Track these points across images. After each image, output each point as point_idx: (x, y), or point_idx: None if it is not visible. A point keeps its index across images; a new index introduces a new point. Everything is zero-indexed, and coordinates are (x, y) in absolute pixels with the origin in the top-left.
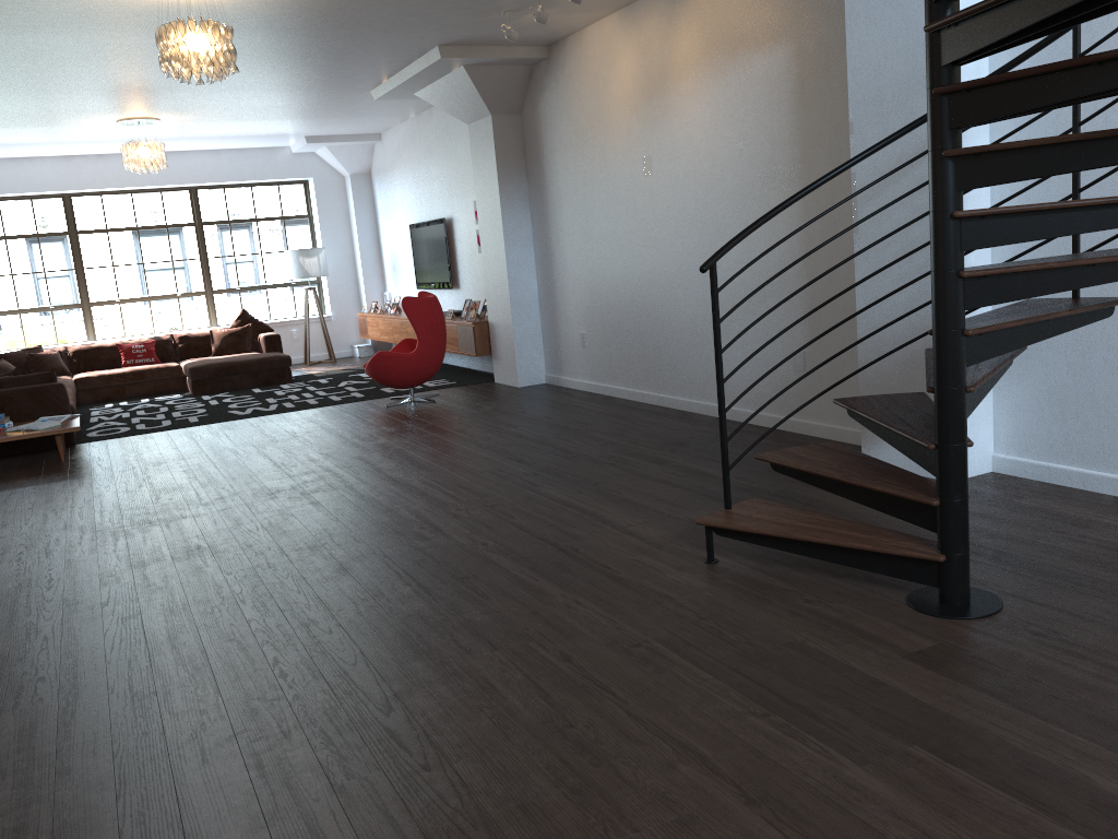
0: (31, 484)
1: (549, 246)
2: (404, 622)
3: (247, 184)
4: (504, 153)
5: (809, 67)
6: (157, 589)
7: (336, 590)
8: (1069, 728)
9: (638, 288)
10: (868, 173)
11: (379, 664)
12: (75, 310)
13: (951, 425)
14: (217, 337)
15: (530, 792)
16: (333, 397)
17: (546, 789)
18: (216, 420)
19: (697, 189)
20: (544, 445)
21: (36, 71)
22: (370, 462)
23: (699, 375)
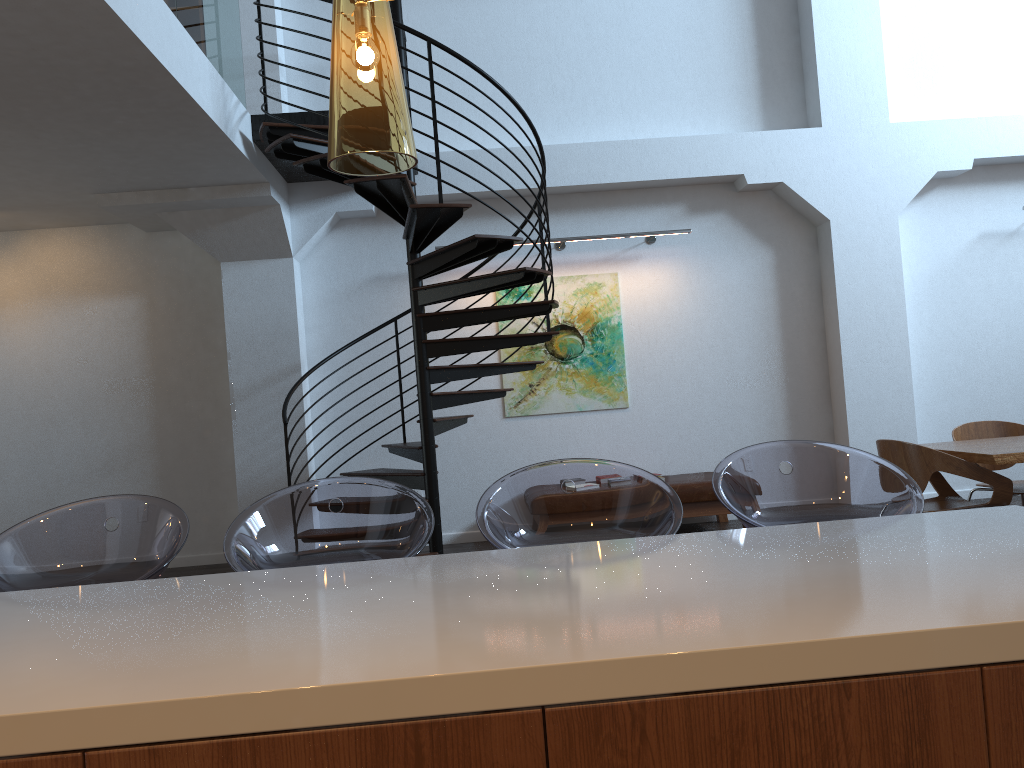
0: None
1: None
2: None
3: None
4: None
5: (160, 314)
6: None
7: None
8: None
9: None
10: (244, 382)
11: None
12: None
13: (436, 488)
14: None
15: None
16: None
17: None
18: None
19: (23, 392)
20: None
21: None
22: None
23: None
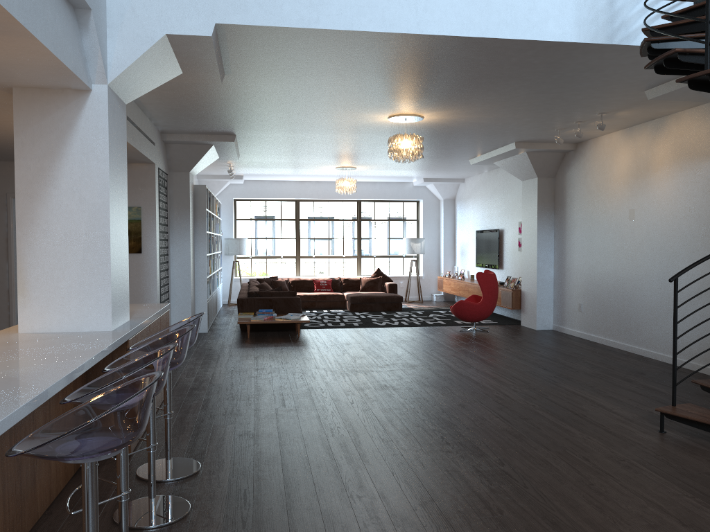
0: (289, 345)
1: (564, 252)
2: (499, 432)
3: (387, 200)
4: (542, 198)
5: None
6: (373, 400)
7: (461, 414)
8: None
9: (618, 282)
10: None
11: (492, 446)
12: (292, 259)
13: None
14: (363, 281)
15: (576, 503)
16: (428, 321)
17: (584, 504)
18: (368, 326)
19: (662, 230)
20: (557, 362)
21: (315, 147)
22: (460, 358)
23: (653, 336)
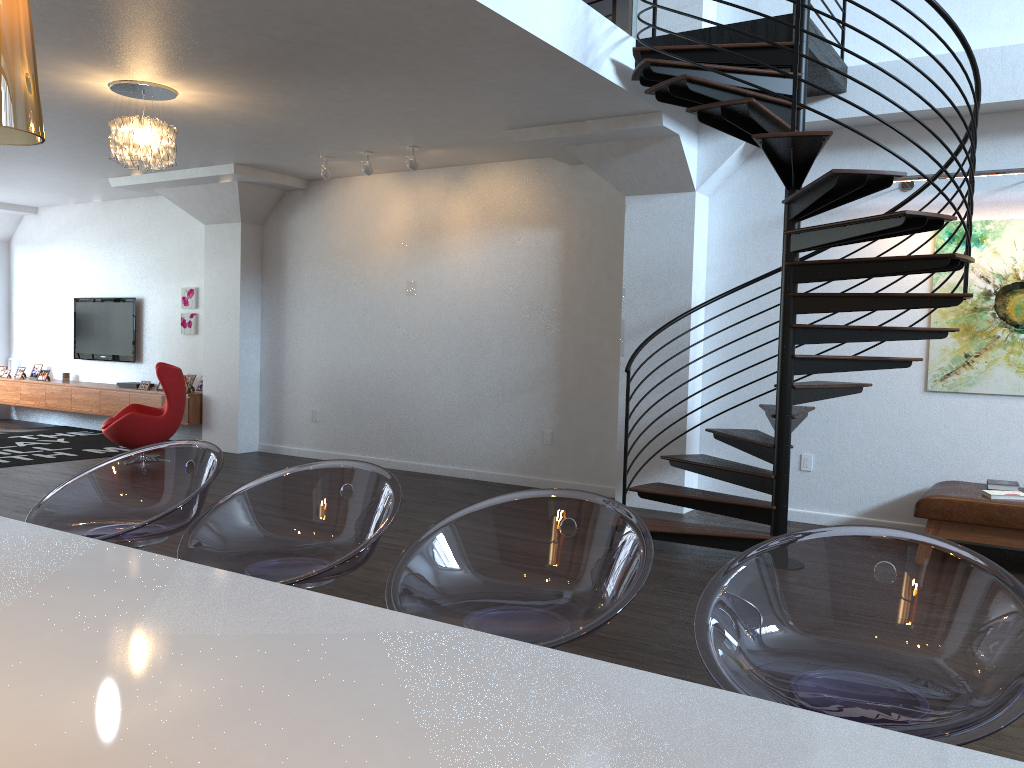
0: None
1: (282, 336)
2: None
3: None
4: (247, 255)
5: (574, 247)
6: None
7: None
8: None
9: (388, 378)
10: (635, 321)
11: None
12: None
13: (785, 465)
14: None
15: None
16: (39, 454)
17: None
18: None
19: (461, 311)
20: None
21: None
22: None
23: (447, 446)
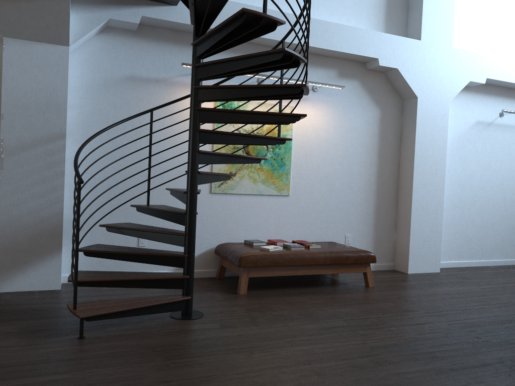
0: None
1: None
2: None
3: None
4: None
5: None
6: None
7: None
8: (281, 323)
9: None
10: (14, 141)
11: None
12: None
13: (194, 246)
14: None
15: None
16: None
17: None
18: None
19: None
20: None
21: None
22: None
23: None
